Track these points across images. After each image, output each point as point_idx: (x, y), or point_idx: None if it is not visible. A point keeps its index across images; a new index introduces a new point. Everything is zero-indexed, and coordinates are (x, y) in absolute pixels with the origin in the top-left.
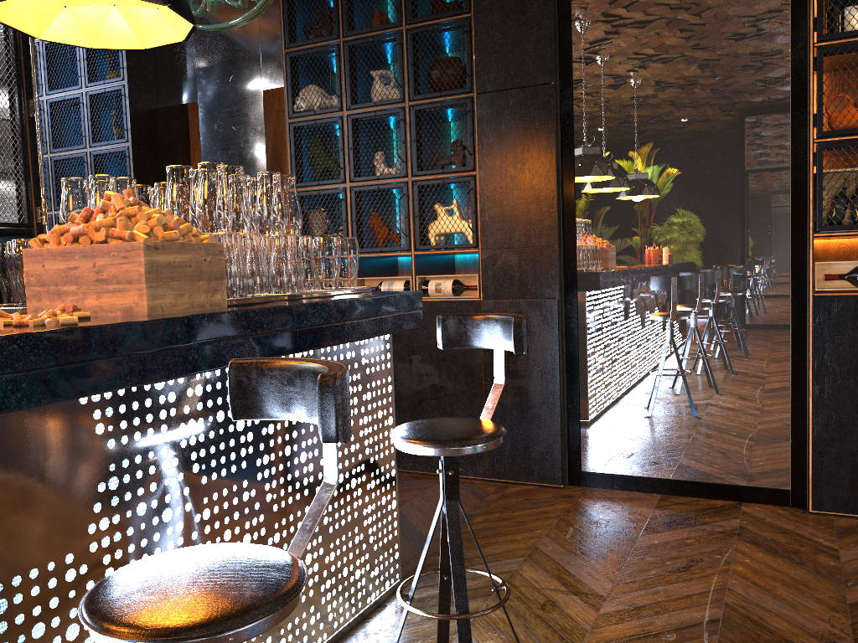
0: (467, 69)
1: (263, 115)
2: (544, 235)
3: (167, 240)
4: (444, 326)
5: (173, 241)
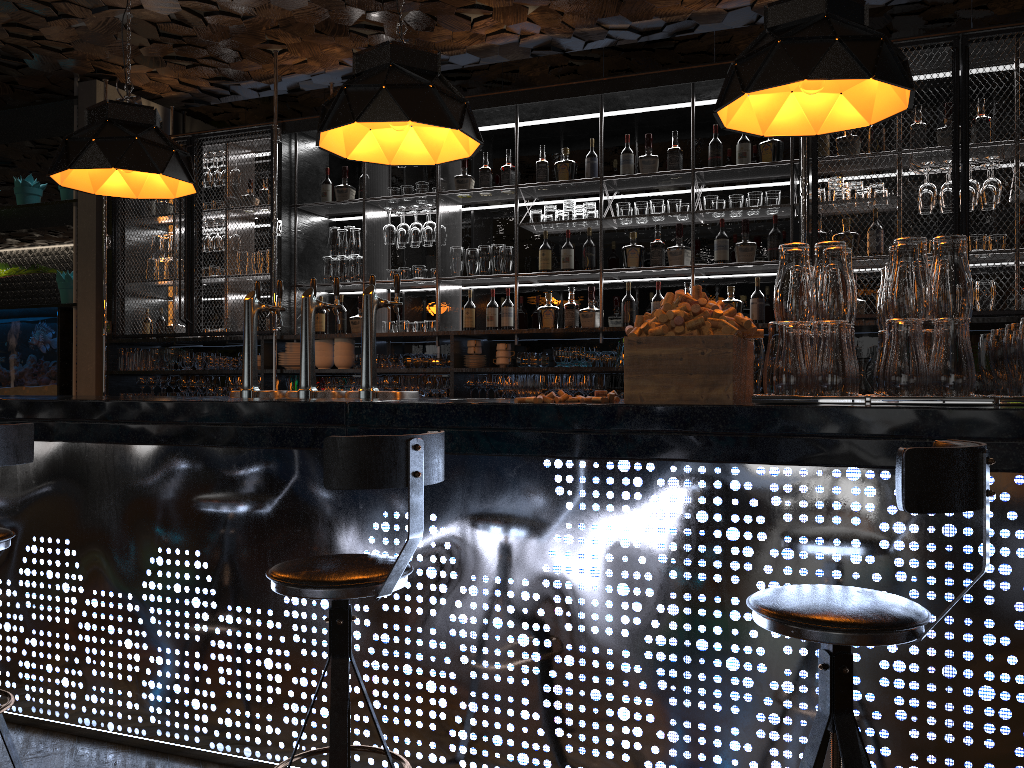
0: None
1: None
2: None
3: (654, 335)
4: None
5: (660, 335)
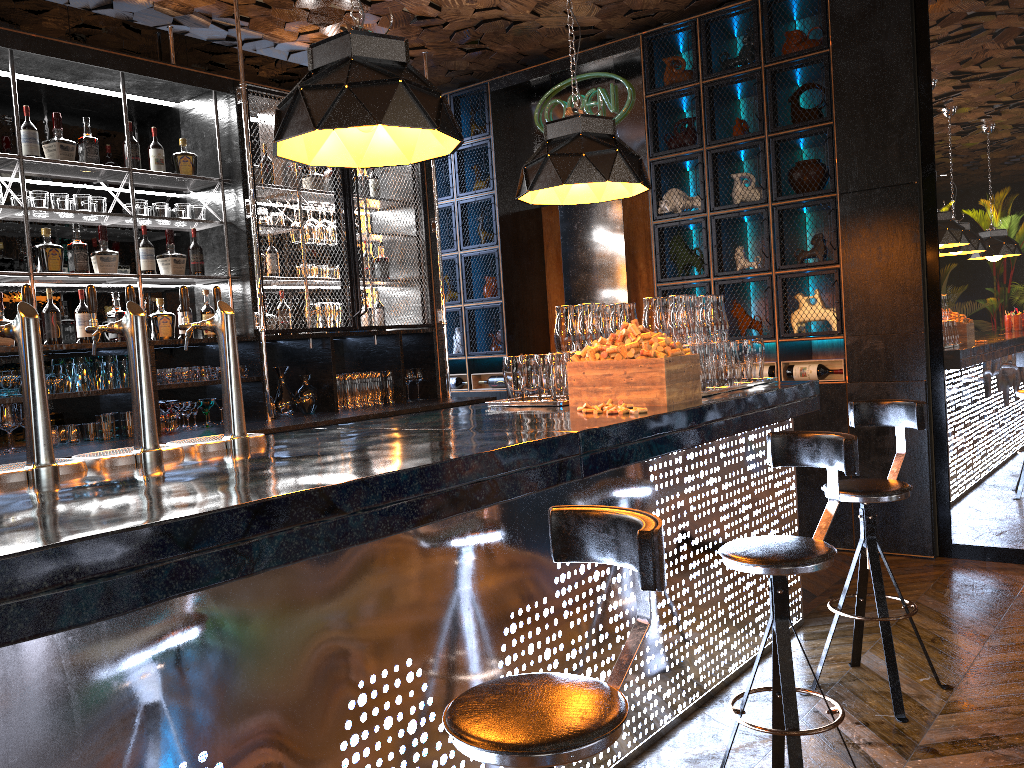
0: (830, 171)
1: (622, 215)
2: (909, 322)
3: (674, 355)
4: (855, 410)
5: (676, 355)
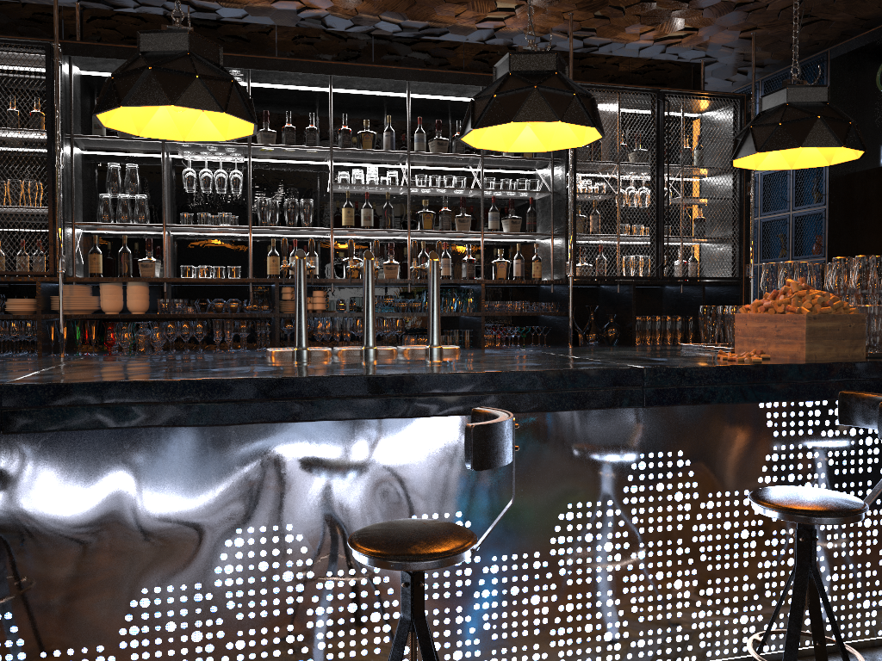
0: None
1: None
2: None
3: (822, 313)
4: None
5: (826, 313)
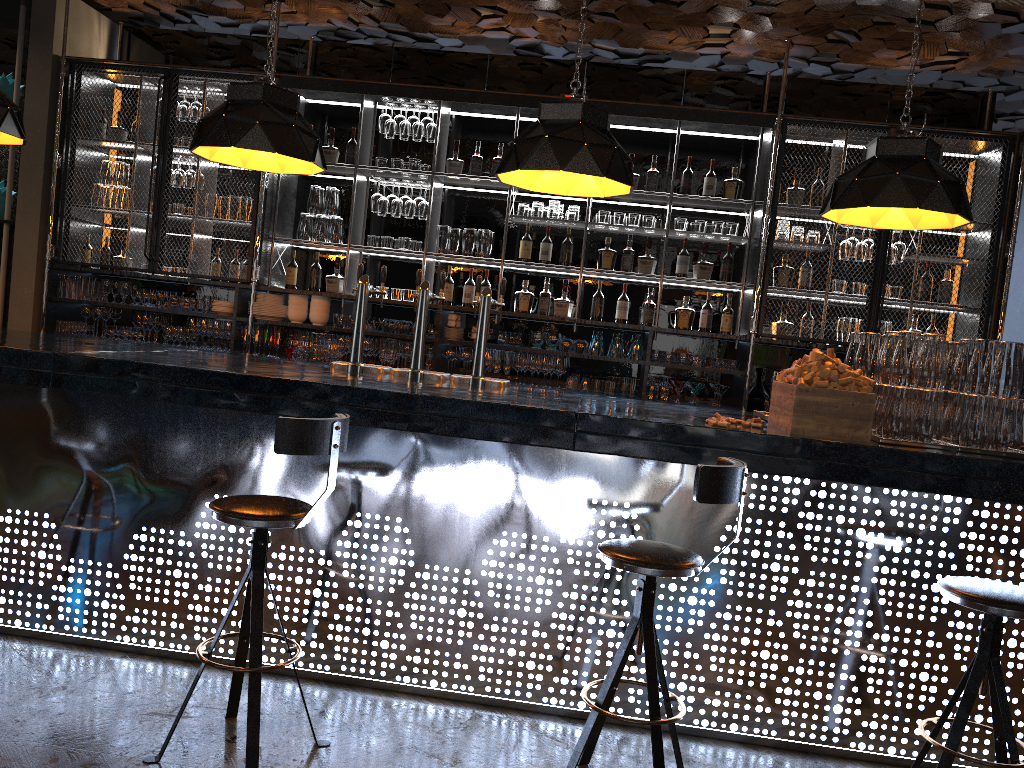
0: None
1: None
2: None
3: (818, 386)
4: None
5: (823, 387)
